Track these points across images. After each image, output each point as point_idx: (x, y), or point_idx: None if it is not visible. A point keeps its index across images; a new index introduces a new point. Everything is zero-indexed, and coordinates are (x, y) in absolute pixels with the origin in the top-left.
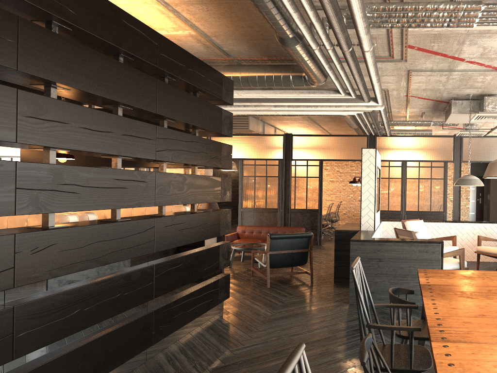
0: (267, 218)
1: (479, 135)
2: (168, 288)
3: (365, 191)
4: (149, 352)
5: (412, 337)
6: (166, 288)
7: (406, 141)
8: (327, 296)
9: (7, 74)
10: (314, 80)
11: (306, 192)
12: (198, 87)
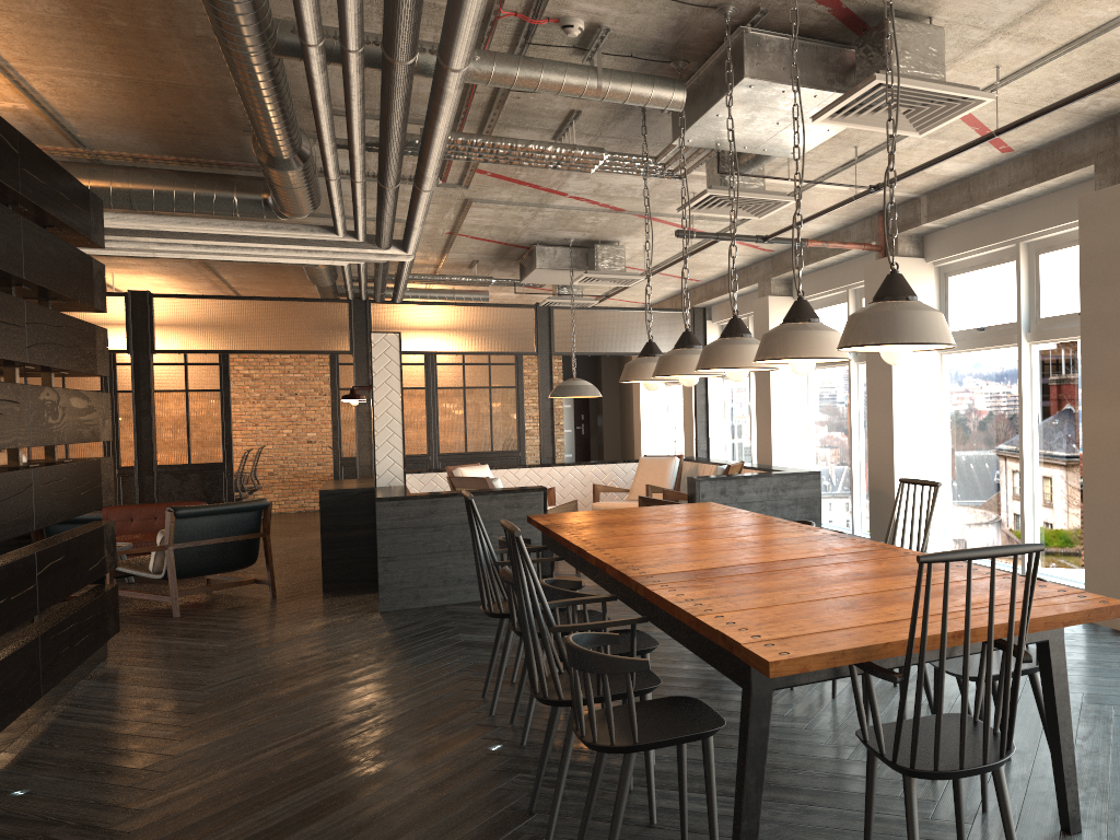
0: None
1: (583, 306)
2: (52, 598)
3: (382, 413)
4: (30, 714)
5: (553, 569)
6: (50, 597)
7: (439, 314)
8: (328, 610)
9: None
10: (292, 212)
11: (186, 425)
12: (64, 222)
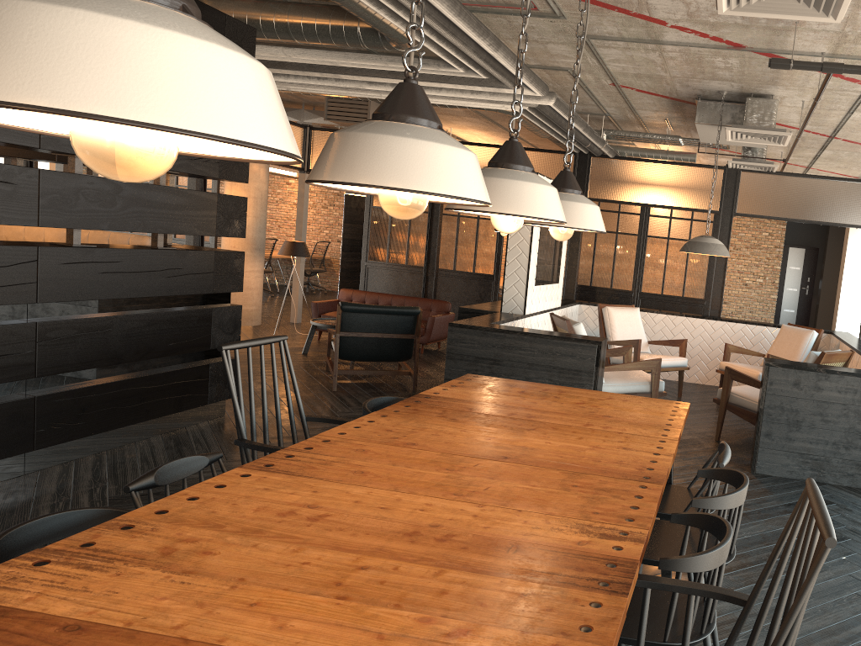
0: (408, 282)
1: (769, 170)
2: (73, 365)
3: (513, 246)
4: (33, 462)
5: None
6: (68, 364)
7: (642, 170)
8: None
9: None
10: (391, 39)
11: (474, 243)
12: None
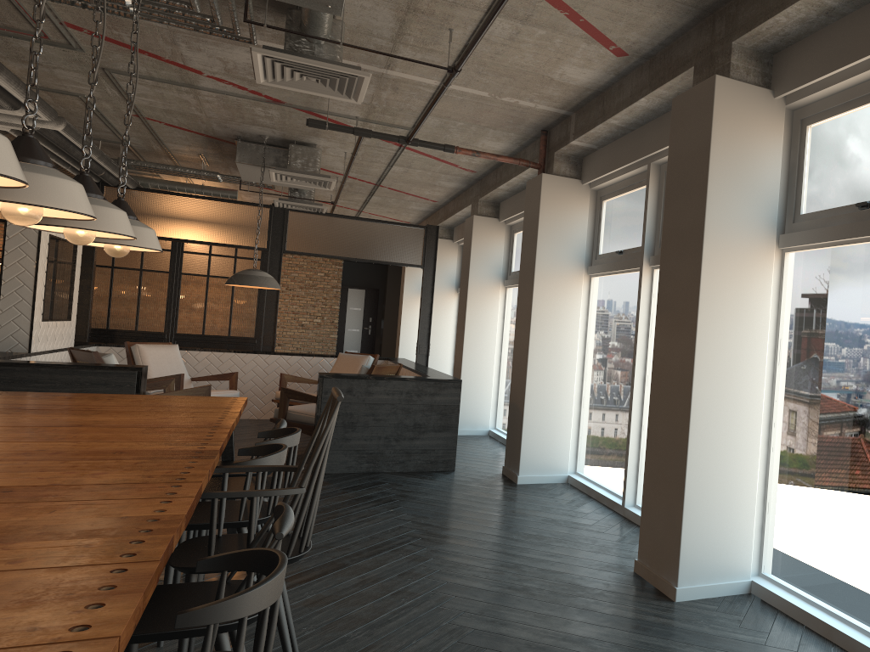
0: None
1: (318, 211)
2: None
3: (11, 278)
4: None
5: None
6: None
7: (174, 203)
8: None
9: None
10: None
11: None
12: None
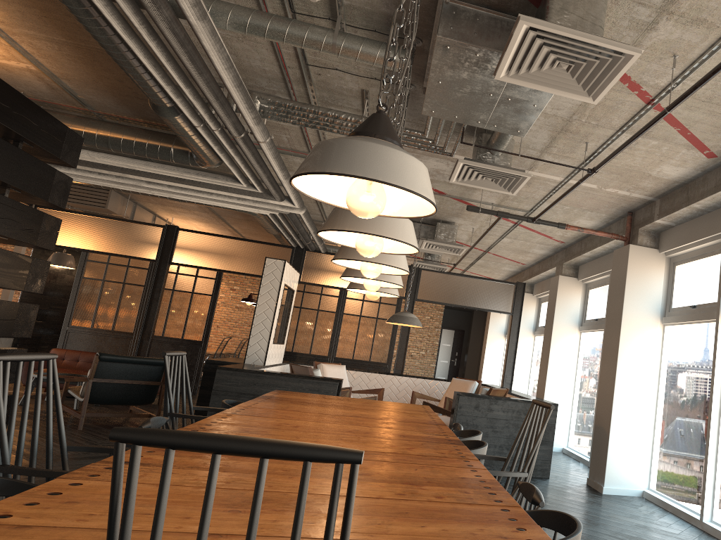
0: (112, 346)
1: (442, 270)
2: None
3: (260, 313)
4: None
5: None
6: None
7: None
8: None
9: None
10: (203, 160)
11: (186, 314)
12: (24, 136)
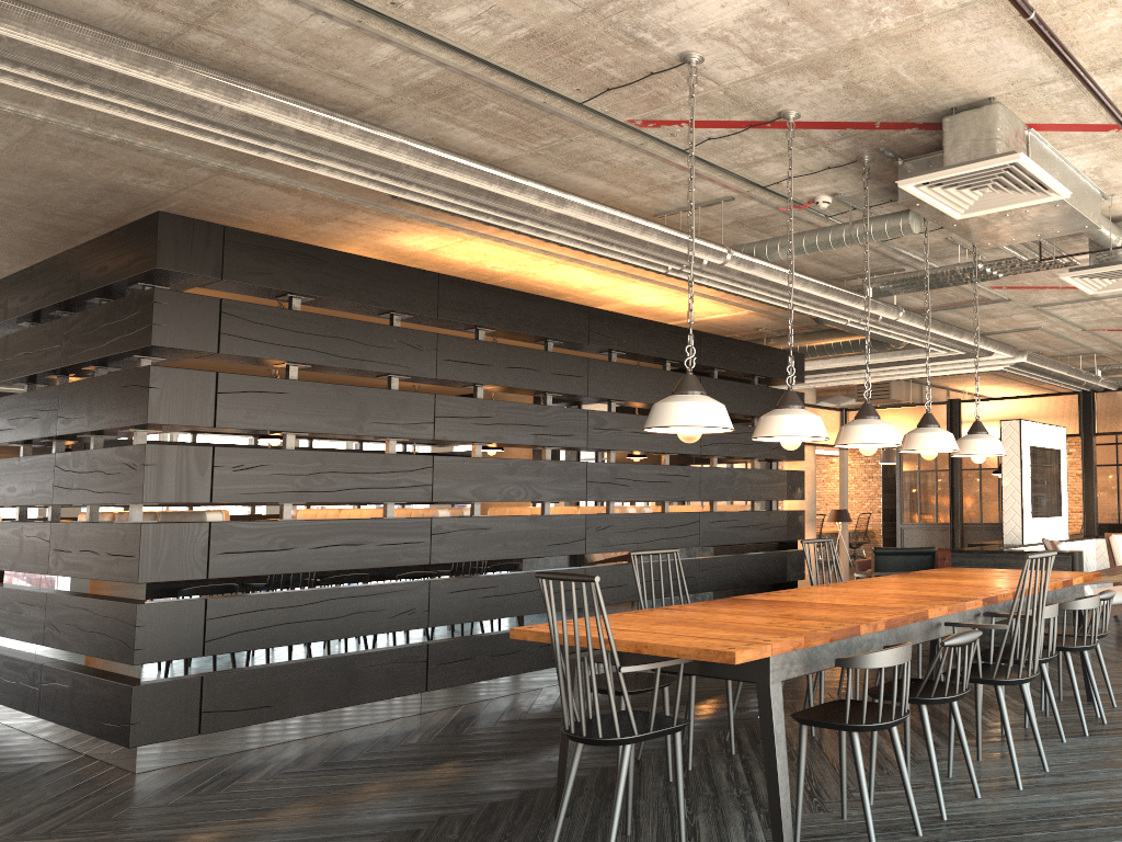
0: (939, 539)
1: None
2: (716, 586)
3: (1007, 485)
4: None
5: None
6: (713, 585)
7: None
8: None
9: (583, 398)
10: (890, 343)
11: (997, 494)
12: (751, 373)
